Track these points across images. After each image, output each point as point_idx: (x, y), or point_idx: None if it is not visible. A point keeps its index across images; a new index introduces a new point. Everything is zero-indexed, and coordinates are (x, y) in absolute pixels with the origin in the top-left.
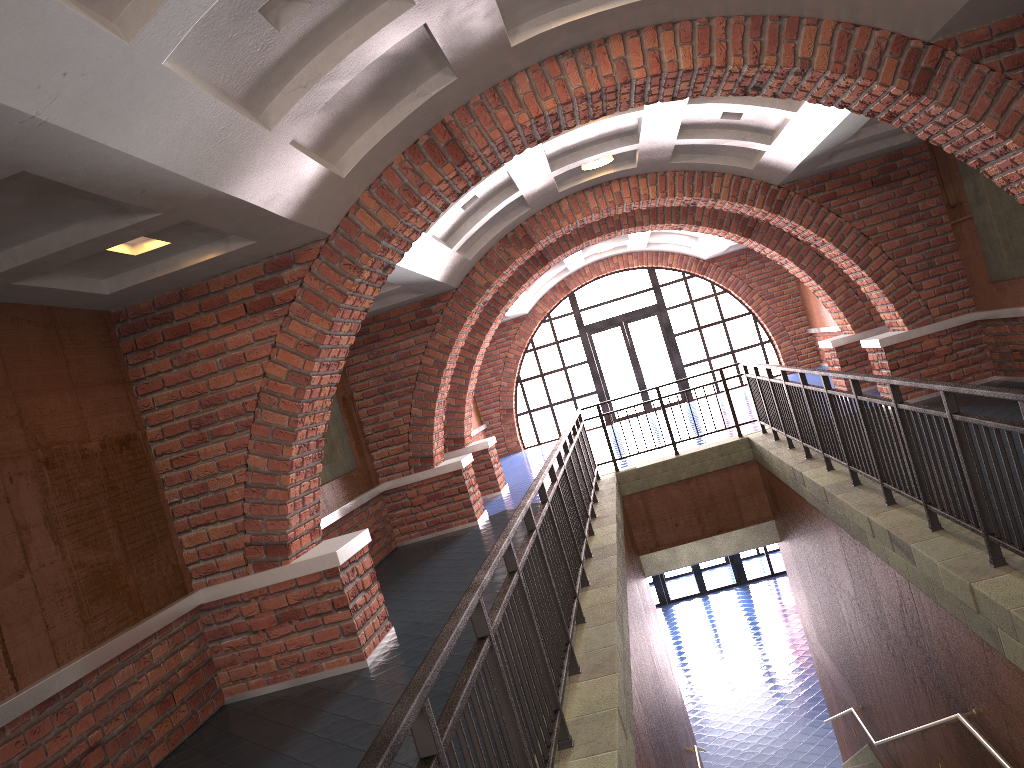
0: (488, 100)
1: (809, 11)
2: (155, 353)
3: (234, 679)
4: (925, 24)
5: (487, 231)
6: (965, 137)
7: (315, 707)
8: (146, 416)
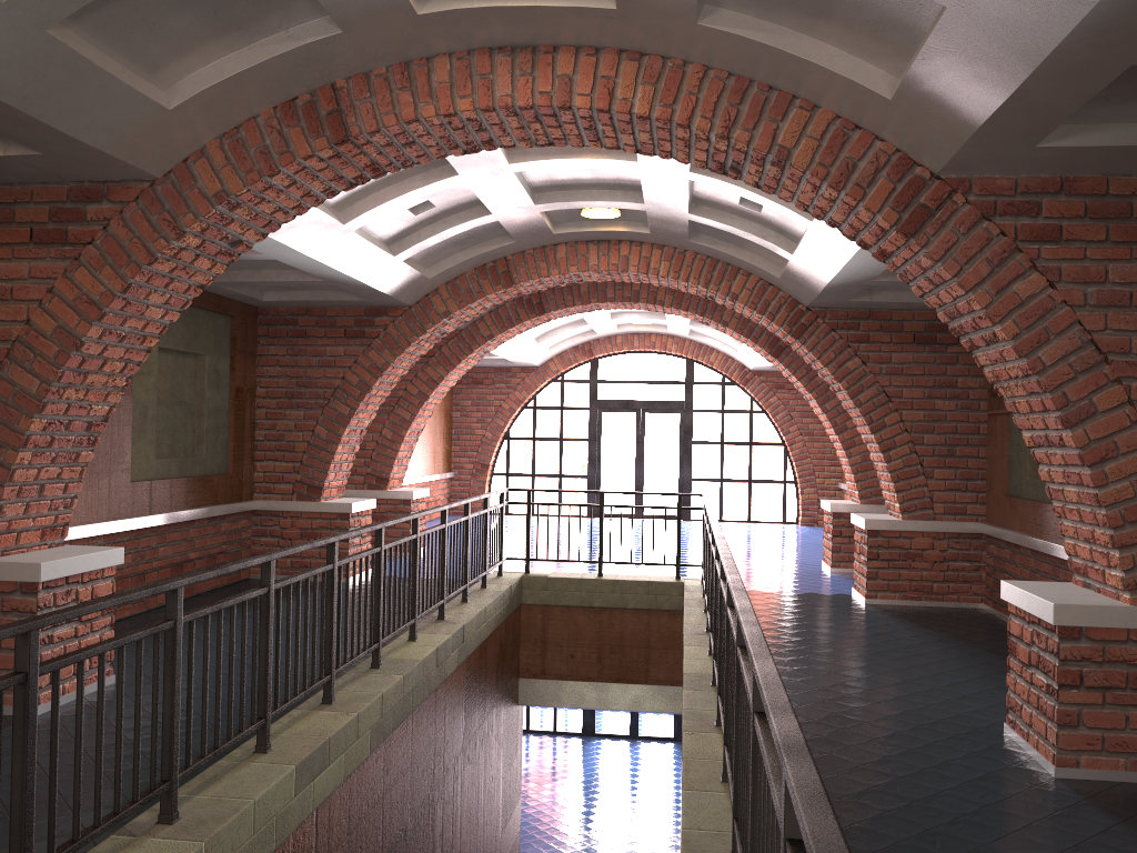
0: (394, 76)
1: (803, 90)
2: None
3: None
4: (932, 149)
5: (459, 252)
6: (957, 307)
7: None
8: None
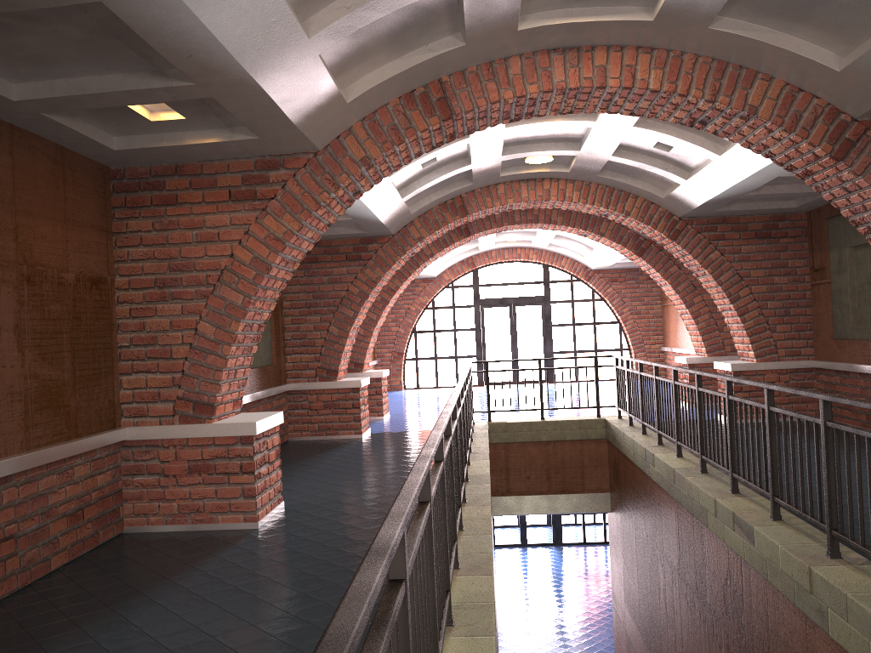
0: (482, 72)
1: (766, 68)
2: (140, 213)
3: (137, 512)
4: (859, 102)
5: (432, 193)
6: (863, 205)
7: (207, 551)
8: (118, 266)
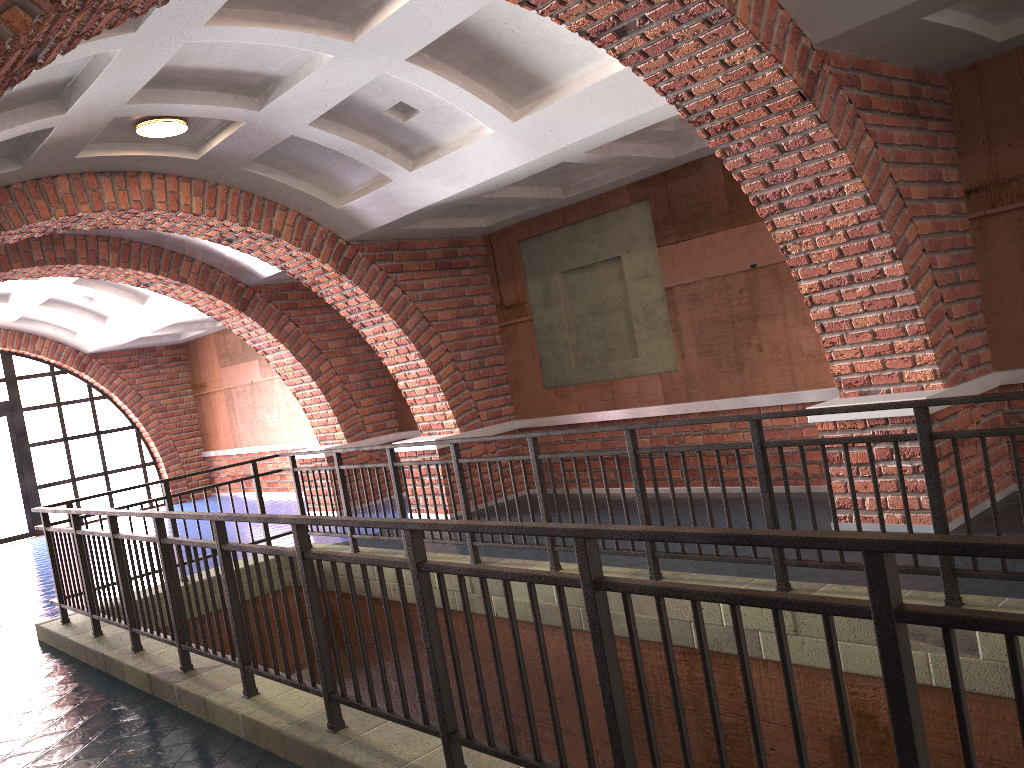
0: None
1: None
2: None
3: None
4: (842, 17)
5: None
6: (794, 171)
7: None
8: None
